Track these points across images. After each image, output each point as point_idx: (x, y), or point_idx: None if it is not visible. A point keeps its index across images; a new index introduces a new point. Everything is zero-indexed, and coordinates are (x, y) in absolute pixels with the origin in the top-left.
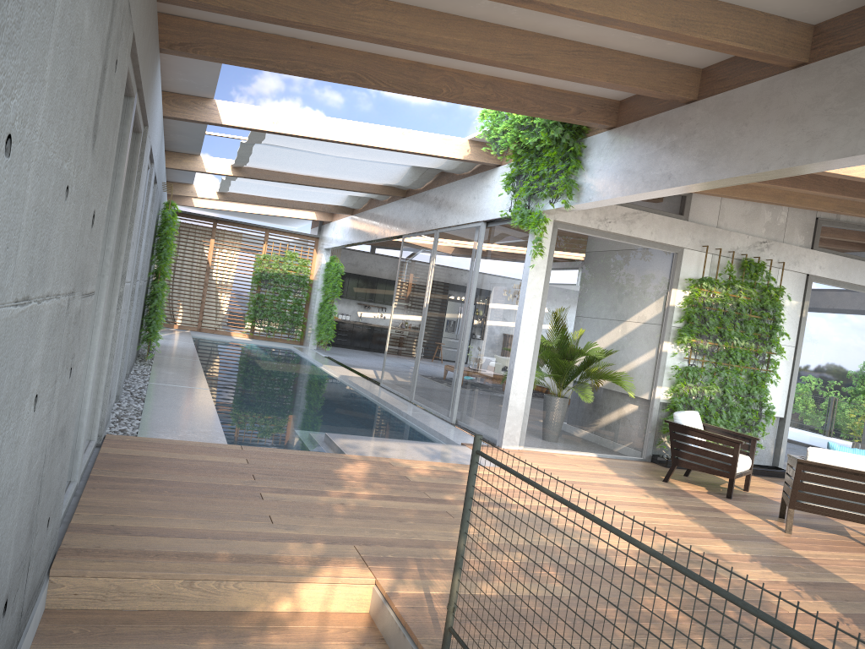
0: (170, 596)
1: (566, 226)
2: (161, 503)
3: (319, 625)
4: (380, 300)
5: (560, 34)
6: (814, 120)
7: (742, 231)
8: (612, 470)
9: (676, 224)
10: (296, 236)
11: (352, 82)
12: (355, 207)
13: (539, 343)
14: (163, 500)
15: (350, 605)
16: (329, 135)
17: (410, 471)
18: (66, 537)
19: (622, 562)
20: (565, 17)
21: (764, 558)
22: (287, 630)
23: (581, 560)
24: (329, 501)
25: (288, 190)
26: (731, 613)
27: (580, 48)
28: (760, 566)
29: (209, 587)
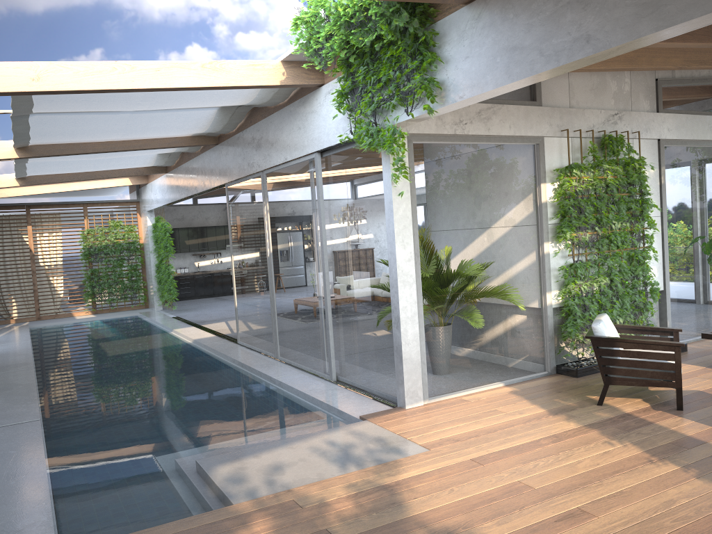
0: None
1: (421, 138)
2: None
3: None
4: (213, 247)
5: None
6: None
7: (594, 107)
8: (536, 404)
9: (531, 112)
10: (115, 204)
11: None
12: (167, 164)
13: (420, 279)
14: None
15: None
16: (111, 84)
17: (329, 513)
18: None
19: None
20: None
21: None
22: None
23: None
24: None
25: (92, 161)
26: None
27: None
28: None
29: None
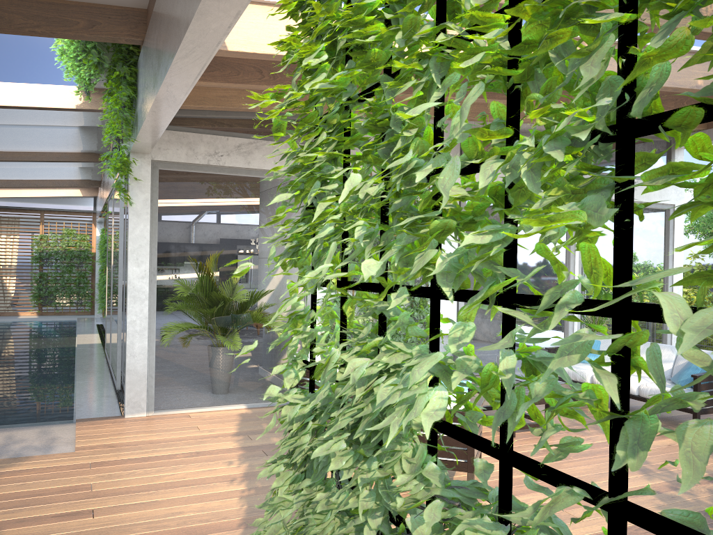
0: None
1: (169, 165)
2: None
3: None
4: None
5: None
6: None
7: None
8: (239, 426)
9: None
10: (72, 213)
11: None
12: (96, 179)
13: (155, 296)
14: None
15: None
16: None
17: None
18: None
19: None
20: None
21: None
22: None
23: None
24: None
25: (15, 170)
26: None
27: None
28: None
29: None
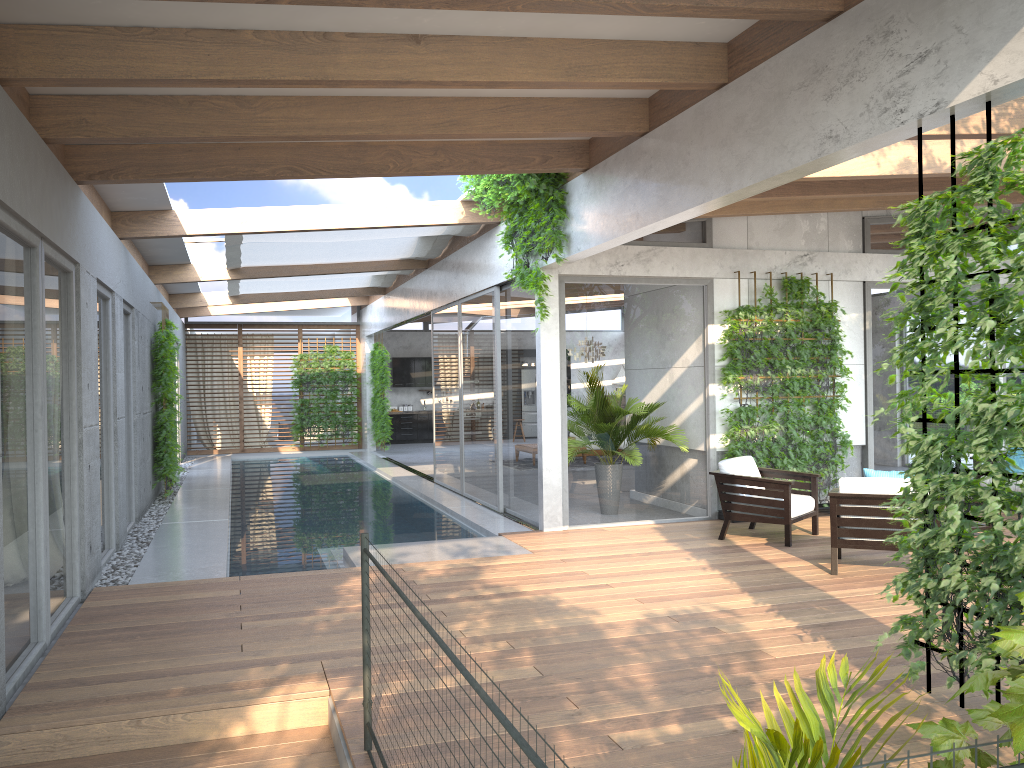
0: (119, 737)
1: (574, 279)
2: (130, 649)
3: (271, 744)
4: None
5: (481, 93)
6: (739, 142)
7: (778, 248)
8: (663, 536)
9: (699, 254)
10: (333, 327)
11: (290, 176)
12: (384, 286)
13: (566, 410)
14: (132, 646)
15: (308, 720)
16: (305, 225)
17: (422, 574)
18: (19, 696)
19: (615, 634)
20: (453, 88)
21: (785, 605)
22: (236, 753)
23: (568, 639)
24: (314, 620)
25: (304, 281)
26: (708, 667)
27: (508, 103)
28: (775, 615)
29: (157, 723)
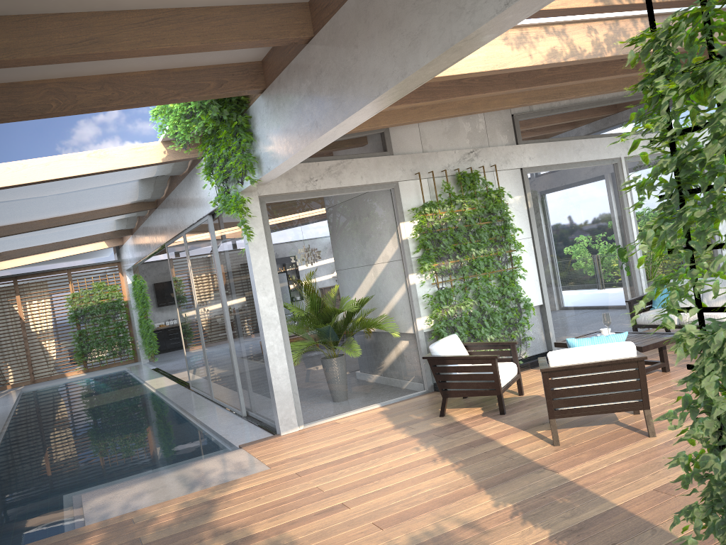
0: None
1: (274, 198)
2: None
3: None
4: None
5: (121, 5)
6: (408, 19)
7: (449, 148)
8: (390, 421)
9: (382, 161)
10: (97, 267)
11: None
12: (129, 227)
13: (285, 320)
14: None
15: None
16: (6, 181)
17: (151, 526)
18: None
19: None
20: None
21: (527, 503)
22: None
23: None
24: None
25: (55, 233)
26: None
27: (156, 15)
28: (521, 522)
29: None
